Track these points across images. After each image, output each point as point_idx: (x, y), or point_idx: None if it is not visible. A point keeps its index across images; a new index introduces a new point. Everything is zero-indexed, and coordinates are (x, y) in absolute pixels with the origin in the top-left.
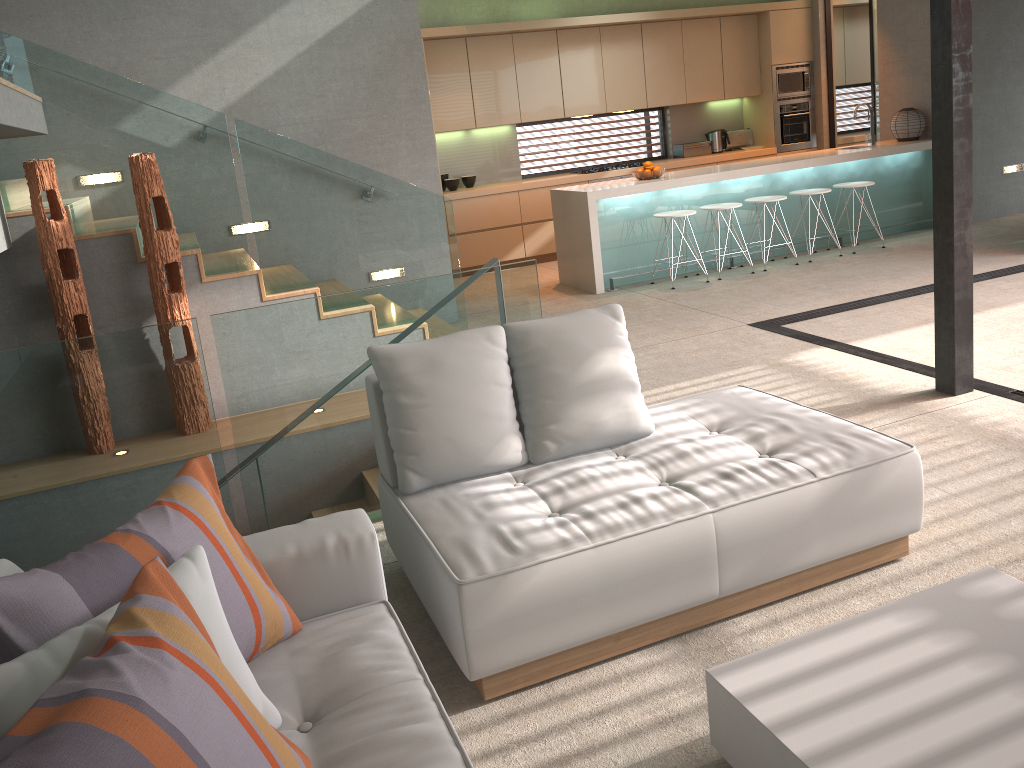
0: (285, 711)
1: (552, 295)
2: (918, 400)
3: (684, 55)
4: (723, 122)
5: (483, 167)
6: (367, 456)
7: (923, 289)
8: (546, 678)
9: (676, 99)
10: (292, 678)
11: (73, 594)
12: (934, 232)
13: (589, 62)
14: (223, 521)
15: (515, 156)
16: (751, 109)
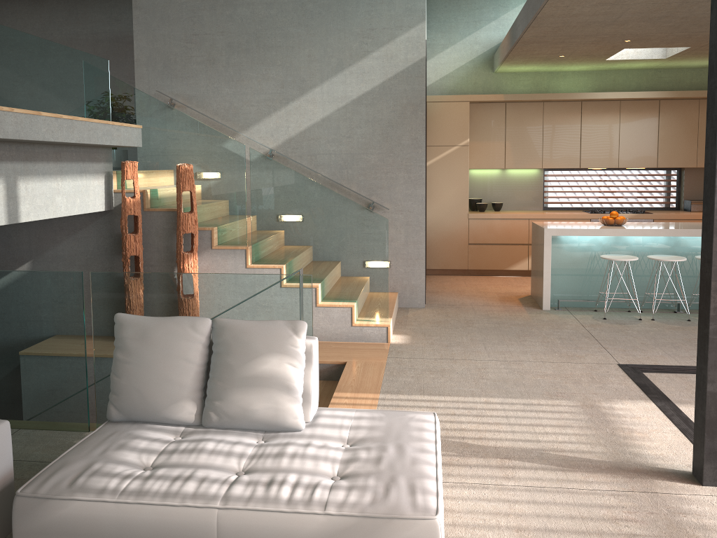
0: None
1: (511, 303)
2: (661, 477)
3: (699, 127)
4: None
5: (512, 197)
6: None
7: None
8: None
9: (686, 163)
10: None
11: None
12: (698, 320)
13: (607, 127)
14: None
15: (539, 192)
16: None
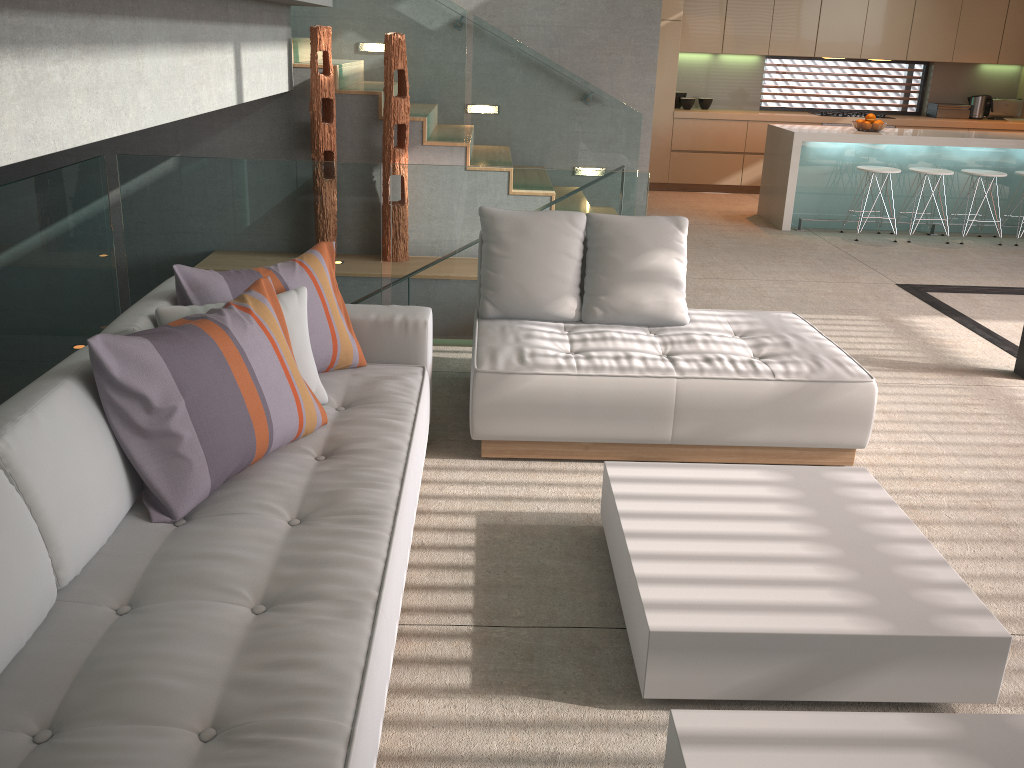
0: (333, 398)
1: (741, 223)
2: (988, 375)
3: (961, 11)
4: (993, 88)
5: (723, 92)
6: None
7: None
8: (527, 457)
9: (941, 56)
10: (345, 385)
11: (227, 289)
12: None
13: (853, 5)
14: (330, 283)
15: (757, 87)
16: None
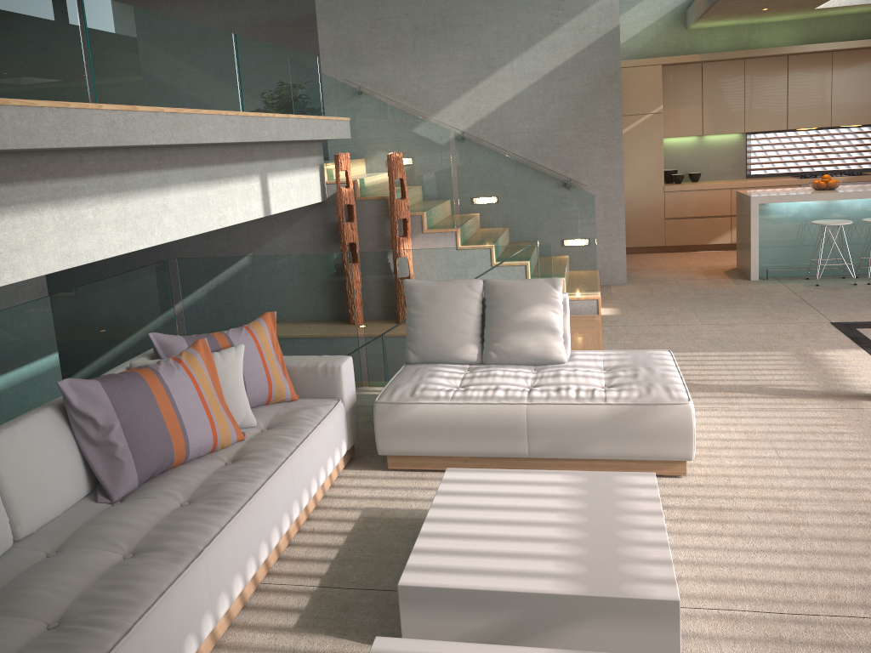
0: (262, 423)
1: (716, 276)
2: (868, 399)
3: None
4: None
5: (711, 166)
6: None
7: None
8: (422, 468)
9: None
10: (275, 414)
11: (186, 347)
12: None
13: (817, 82)
14: (269, 341)
15: (741, 159)
16: None
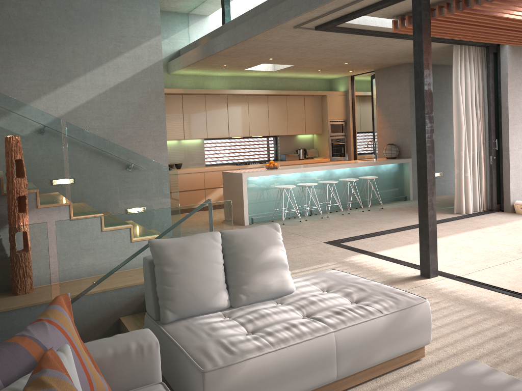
0: None
1: None
2: (413, 280)
3: (287, 112)
4: (304, 145)
5: (186, 159)
6: (135, 304)
7: (404, 228)
8: None
9: (283, 132)
10: None
11: None
12: (418, 197)
13: (242, 111)
14: (75, 332)
15: (202, 154)
16: (317, 140)
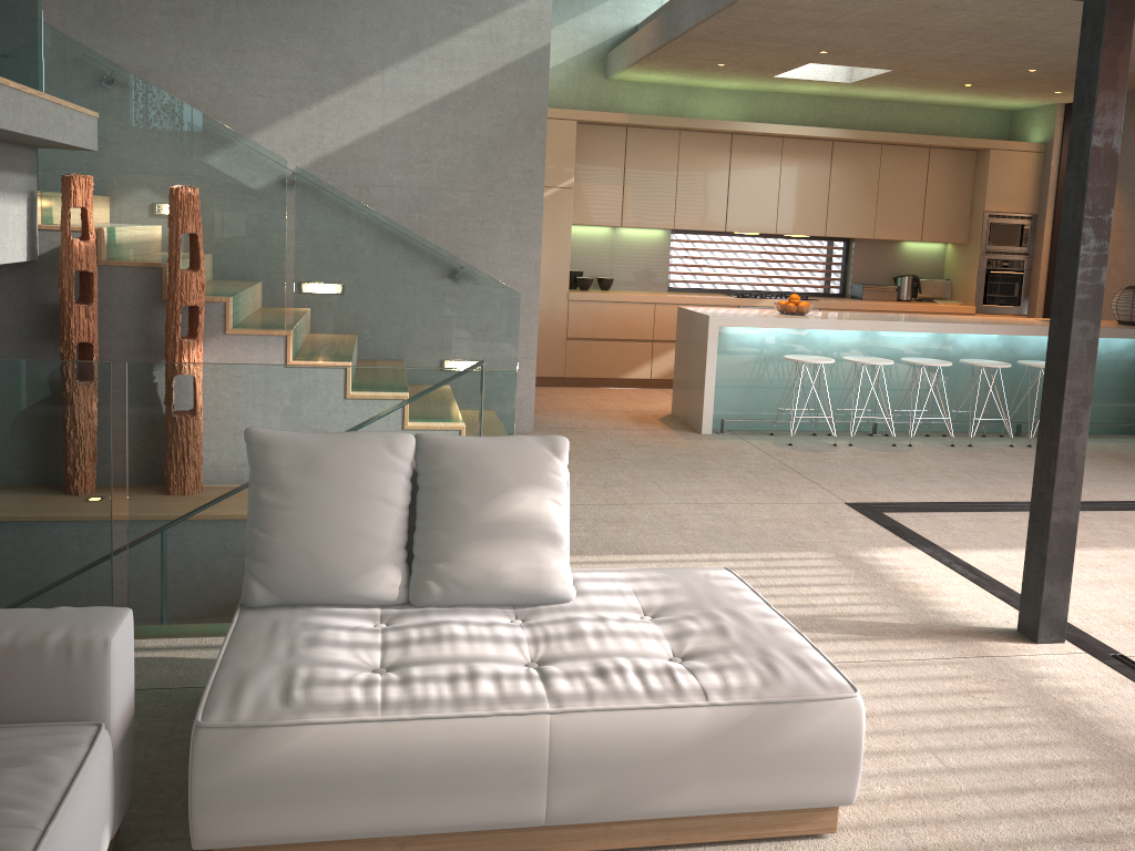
0: None
1: (653, 425)
2: (987, 638)
3: (879, 184)
4: (918, 267)
5: (625, 271)
6: None
7: (1085, 505)
8: None
9: (862, 232)
10: None
11: None
12: (1039, 431)
13: (764, 174)
14: None
15: (664, 265)
16: (954, 258)
